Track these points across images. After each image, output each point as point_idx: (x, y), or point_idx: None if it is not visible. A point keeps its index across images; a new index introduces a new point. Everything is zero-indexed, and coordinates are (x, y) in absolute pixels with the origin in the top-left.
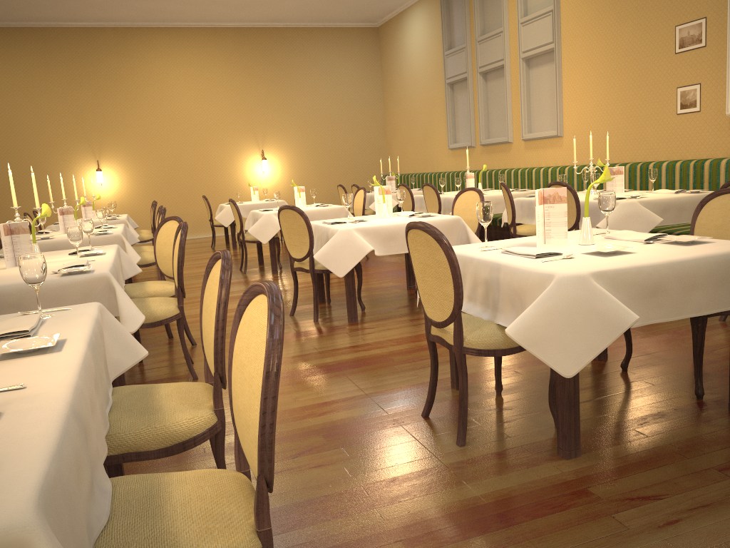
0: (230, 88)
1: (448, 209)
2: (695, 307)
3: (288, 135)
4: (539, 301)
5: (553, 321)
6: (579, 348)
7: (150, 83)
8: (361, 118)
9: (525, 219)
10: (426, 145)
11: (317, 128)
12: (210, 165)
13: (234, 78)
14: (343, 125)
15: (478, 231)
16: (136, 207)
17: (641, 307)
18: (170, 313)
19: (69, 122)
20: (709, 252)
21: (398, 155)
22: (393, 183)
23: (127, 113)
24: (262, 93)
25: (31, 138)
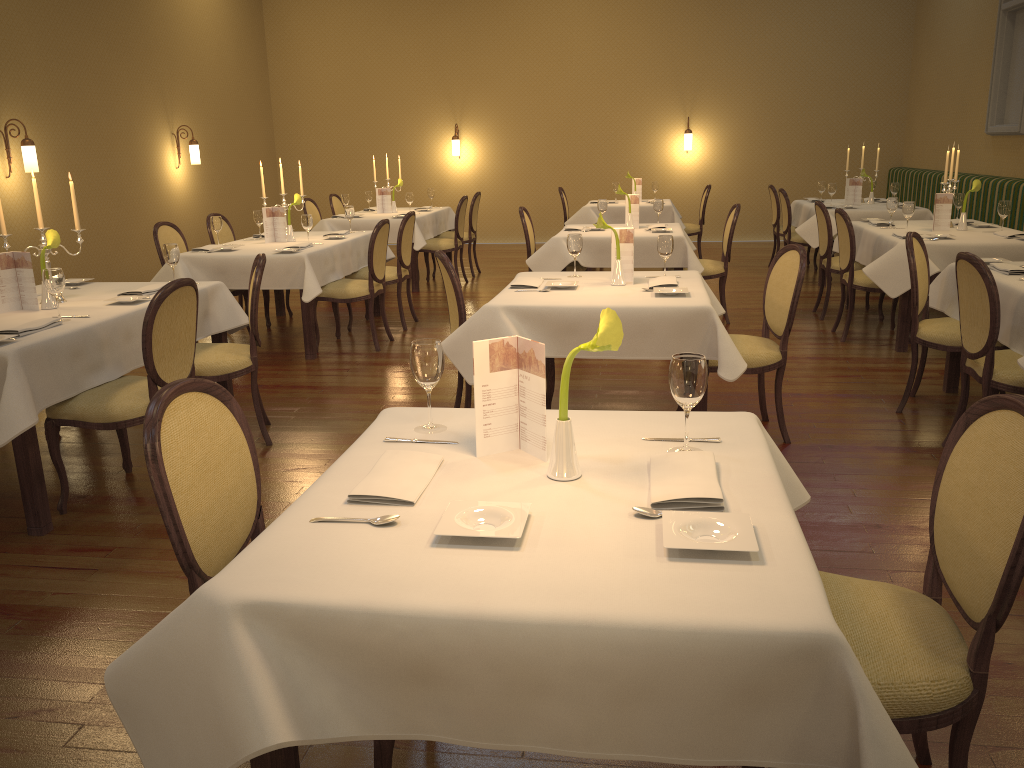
0: (652, 19)
1: (877, 258)
2: (552, 733)
3: (734, 95)
4: (156, 628)
5: (158, 681)
6: (184, 757)
7: (536, 12)
8: (867, 68)
9: (955, 308)
10: (958, 122)
11: (785, 84)
12: (608, 138)
13: (659, 3)
14: (832, 80)
15: (787, 330)
16: (500, 192)
17: (391, 701)
18: (132, 413)
19: (427, 69)
20: (621, 610)
21: (919, 135)
22: (859, 191)
23: (502, 57)
24: (701, 25)
25: (381, 91)
